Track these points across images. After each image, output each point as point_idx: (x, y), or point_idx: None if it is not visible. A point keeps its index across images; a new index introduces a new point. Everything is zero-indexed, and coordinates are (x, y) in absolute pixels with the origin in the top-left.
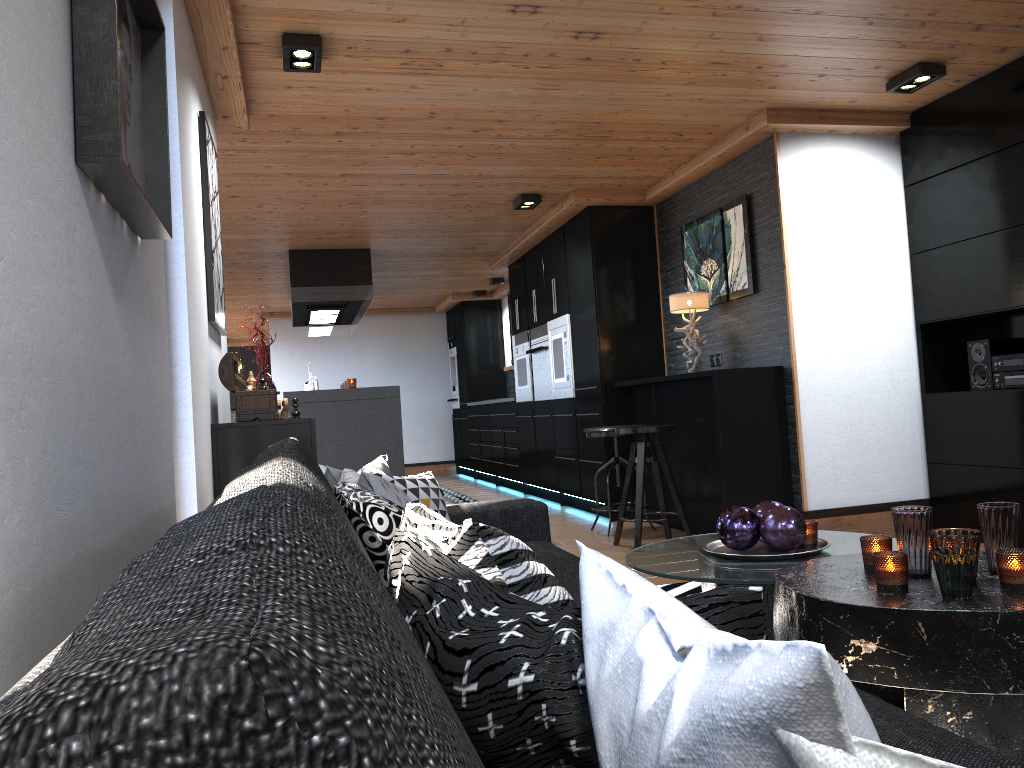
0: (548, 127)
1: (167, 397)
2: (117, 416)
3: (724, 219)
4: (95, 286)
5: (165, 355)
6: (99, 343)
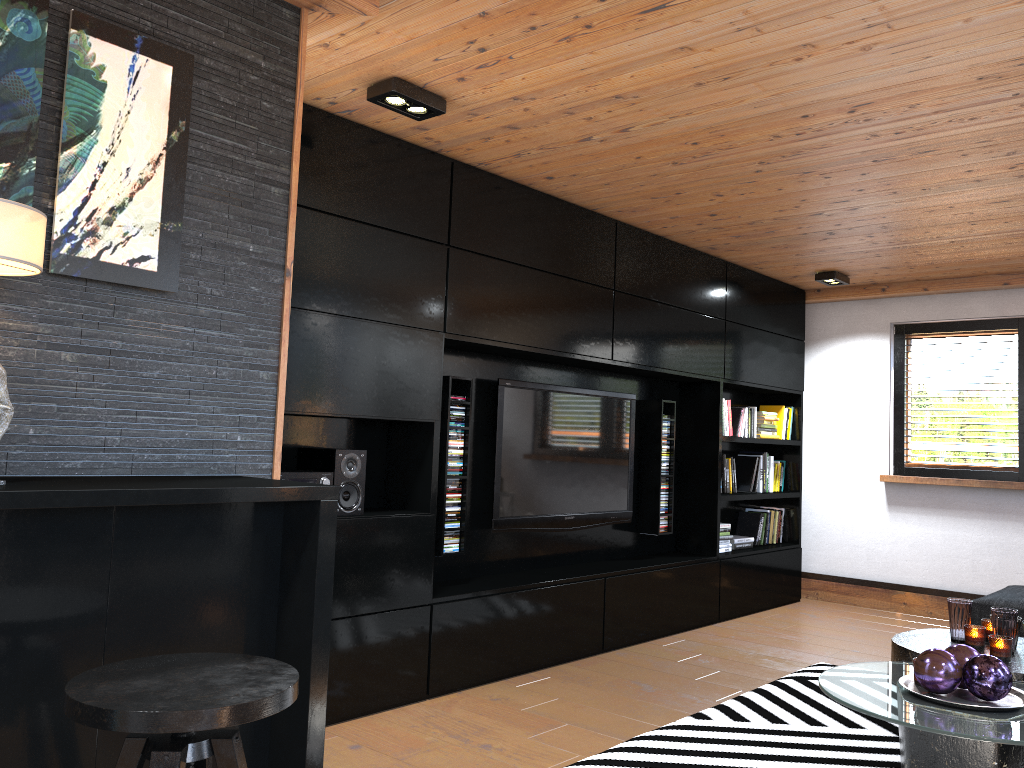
0: None
1: None
2: None
3: (72, 49)
4: None
5: None
6: None
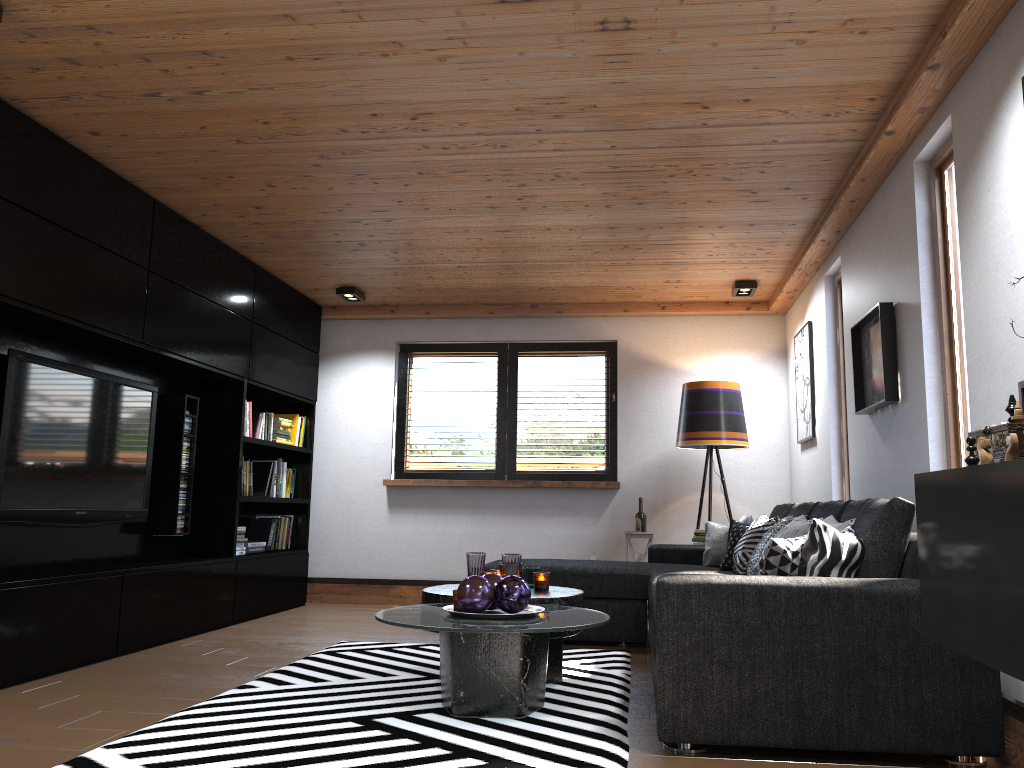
0: None
1: (925, 469)
2: (884, 486)
3: None
4: (875, 445)
5: (924, 444)
6: (876, 463)
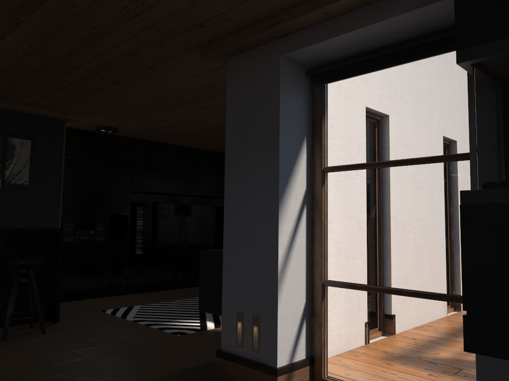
0: (93, 87)
1: None
2: None
3: (8, 141)
4: None
5: None
6: None
